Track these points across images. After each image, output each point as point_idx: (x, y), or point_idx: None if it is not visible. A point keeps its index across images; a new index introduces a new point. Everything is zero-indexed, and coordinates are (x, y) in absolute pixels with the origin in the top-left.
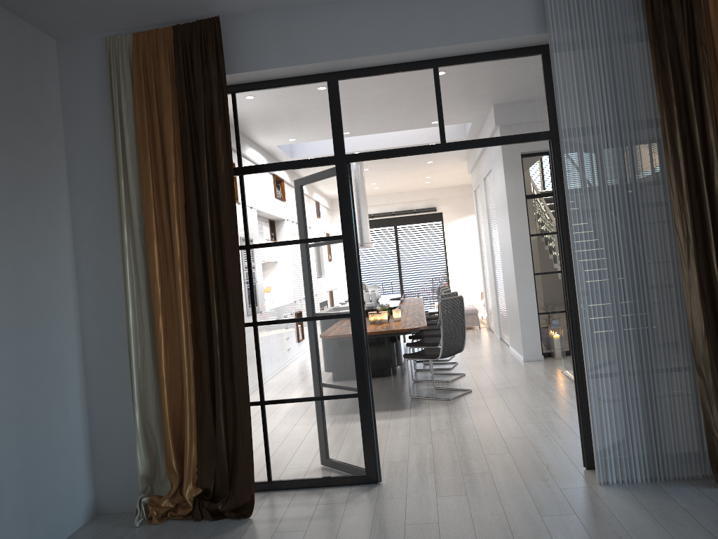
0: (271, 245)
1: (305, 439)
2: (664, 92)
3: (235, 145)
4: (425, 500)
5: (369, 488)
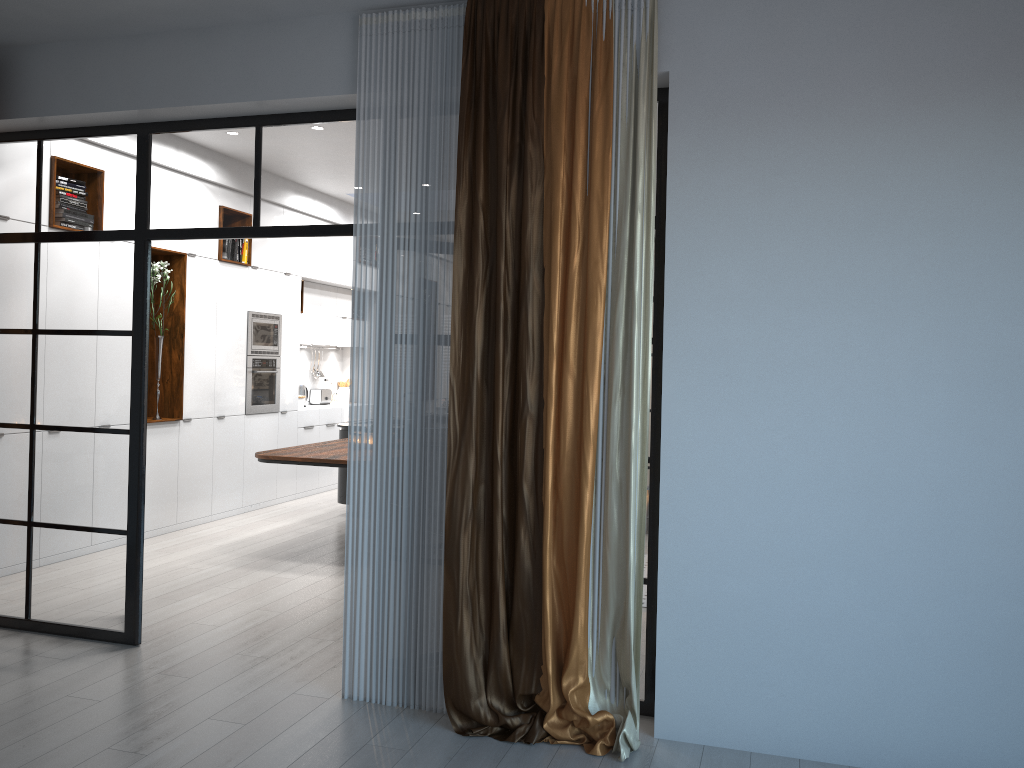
0: (58, 333)
1: (68, 576)
2: (471, 188)
3: (35, 205)
4: (141, 674)
5: (118, 648)
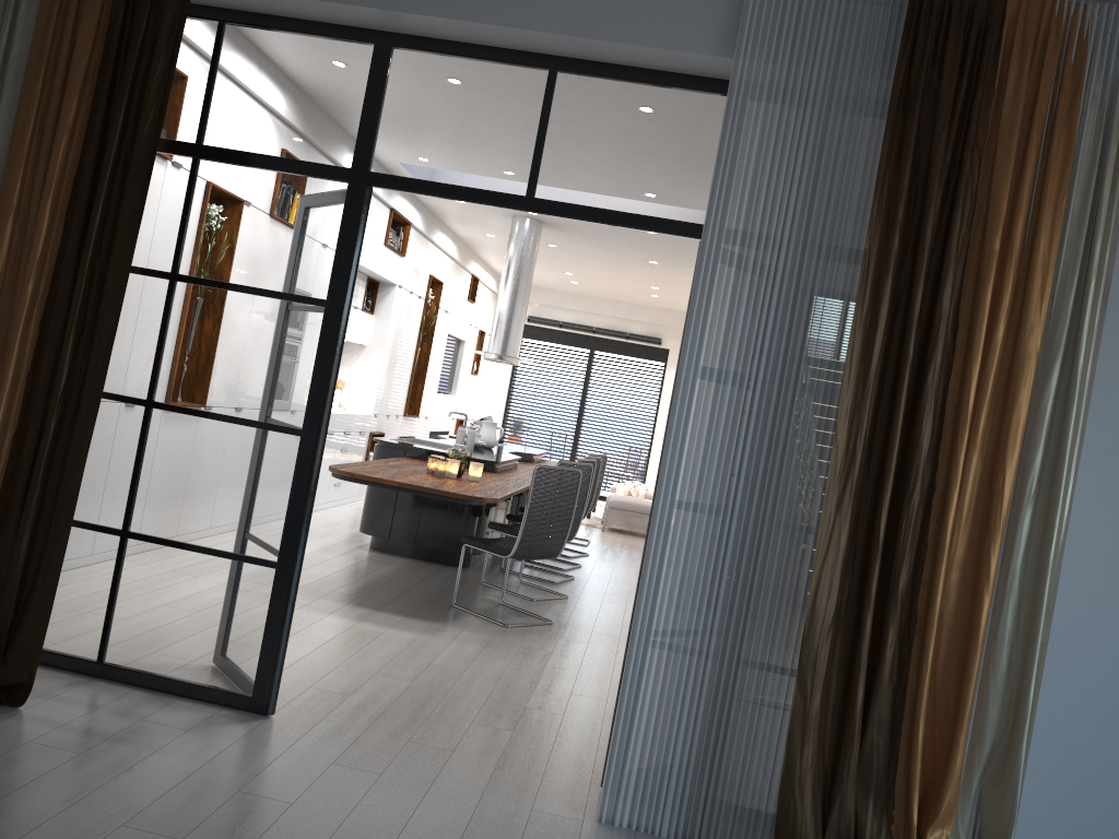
0: (211, 285)
1: (174, 612)
2: (887, 207)
3: (201, 107)
4: (311, 763)
5: (246, 718)
